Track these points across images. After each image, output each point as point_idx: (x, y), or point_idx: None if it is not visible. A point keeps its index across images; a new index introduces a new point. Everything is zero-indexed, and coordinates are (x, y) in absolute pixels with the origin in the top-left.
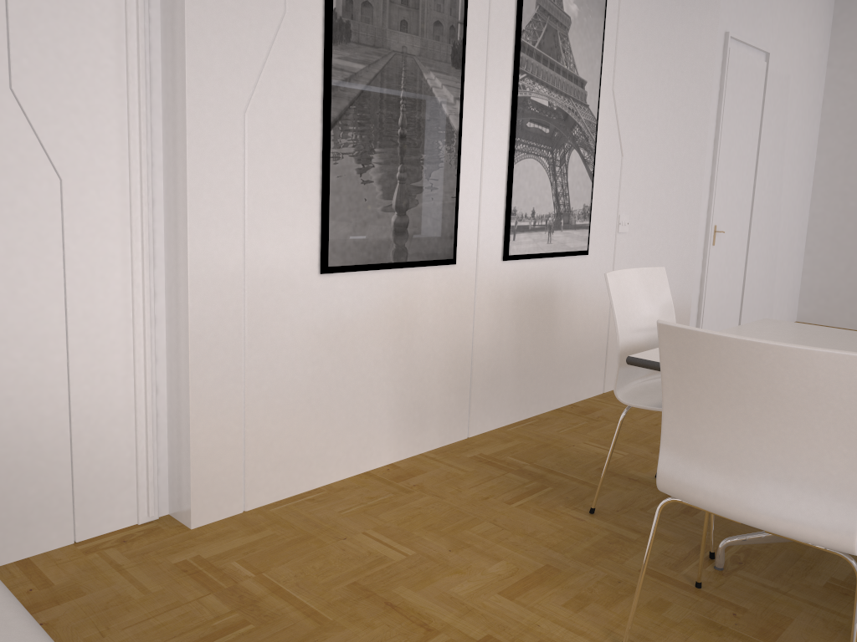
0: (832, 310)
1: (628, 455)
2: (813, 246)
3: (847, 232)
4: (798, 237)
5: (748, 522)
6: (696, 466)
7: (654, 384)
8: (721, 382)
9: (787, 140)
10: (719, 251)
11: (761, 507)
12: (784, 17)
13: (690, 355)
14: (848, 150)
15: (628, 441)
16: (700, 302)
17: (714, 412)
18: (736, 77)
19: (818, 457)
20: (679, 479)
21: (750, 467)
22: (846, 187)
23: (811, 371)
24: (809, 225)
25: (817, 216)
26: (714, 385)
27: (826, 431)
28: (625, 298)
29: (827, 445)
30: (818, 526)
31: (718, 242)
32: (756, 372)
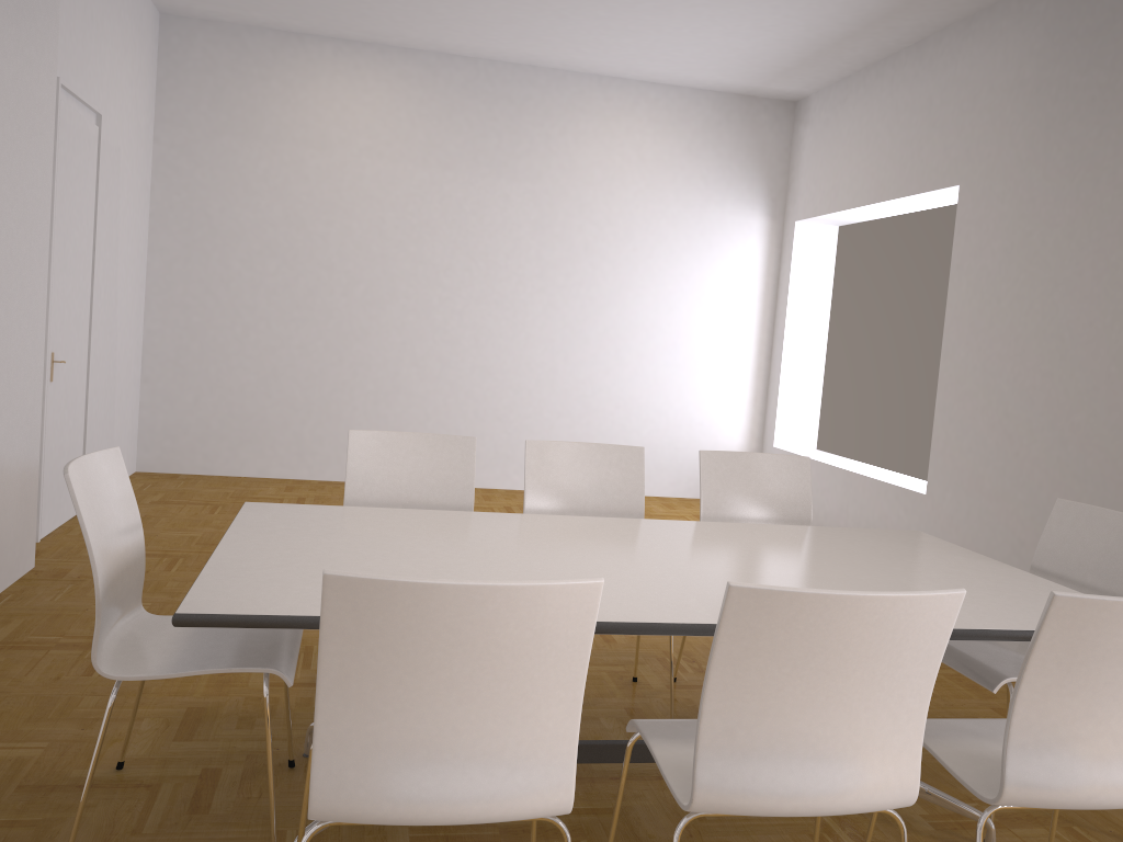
0: (181, 453)
1: (51, 745)
2: (151, 371)
3: (193, 354)
4: (135, 361)
5: (454, 821)
6: (377, 768)
7: (129, 631)
8: (421, 644)
9: (121, 234)
10: (58, 389)
11: (471, 797)
12: (113, 70)
13: (379, 615)
14: (187, 251)
15: (34, 721)
16: (40, 466)
17: (405, 686)
18: (69, 142)
19: (535, 711)
20: (351, 794)
21: (454, 748)
22: (188, 298)
23: (541, 610)
24: (145, 344)
25: (154, 334)
26: (410, 650)
27: (546, 677)
28: (89, 508)
29: (545, 694)
30: (537, 795)
31: (57, 376)
32: (475, 623)
